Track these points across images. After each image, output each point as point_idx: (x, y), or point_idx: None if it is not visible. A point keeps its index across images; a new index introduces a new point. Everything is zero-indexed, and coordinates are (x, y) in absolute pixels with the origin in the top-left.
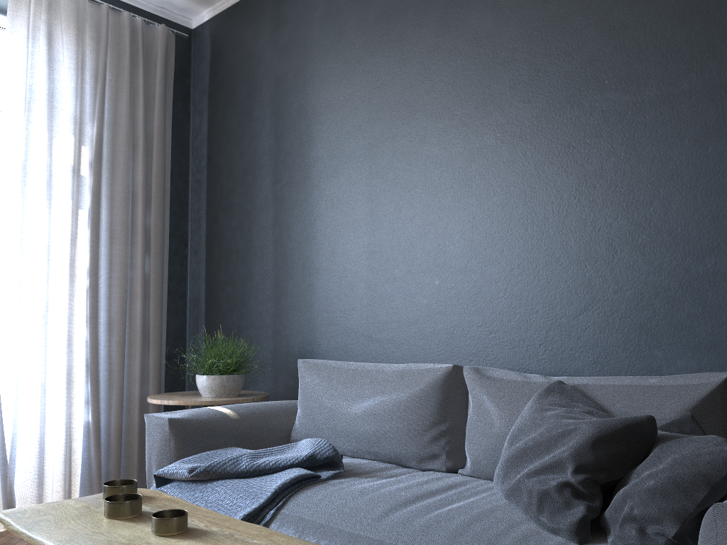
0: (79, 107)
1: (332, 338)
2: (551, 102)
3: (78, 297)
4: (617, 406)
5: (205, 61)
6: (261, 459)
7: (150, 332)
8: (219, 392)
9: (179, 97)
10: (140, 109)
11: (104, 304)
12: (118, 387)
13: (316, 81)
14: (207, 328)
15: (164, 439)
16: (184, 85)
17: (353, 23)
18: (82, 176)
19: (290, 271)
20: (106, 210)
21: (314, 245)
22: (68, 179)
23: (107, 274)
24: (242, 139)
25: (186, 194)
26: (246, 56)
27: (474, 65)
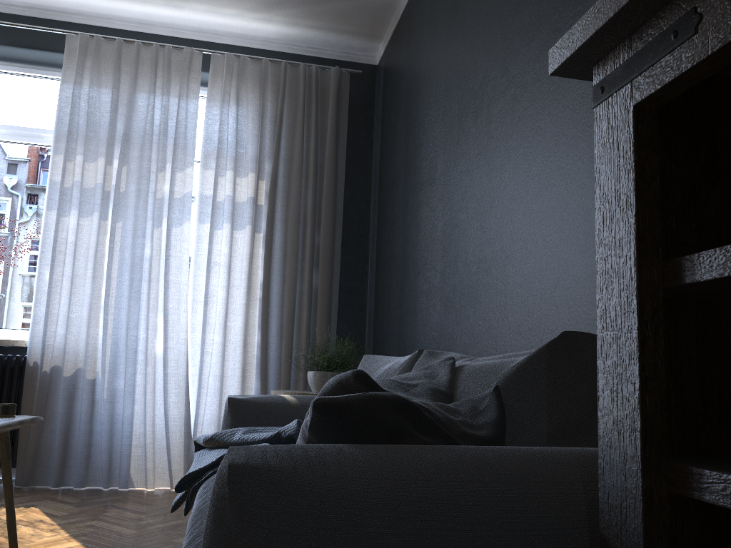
0: (259, 149)
1: (423, 339)
2: (542, 36)
3: (252, 306)
4: (465, 383)
5: (381, 90)
6: (252, 434)
7: (316, 338)
8: (319, 387)
9: (363, 128)
10: (312, 143)
11: (277, 312)
12: (284, 385)
13: (423, 83)
14: (373, 338)
15: (225, 416)
16: (367, 116)
17: (441, 15)
18: (258, 205)
19: (407, 275)
20: (281, 232)
21: (418, 245)
22: (250, 208)
23: (280, 287)
24: (392, 154)
25: (367, 214)
26: (396, 76)
27: (499, 21)
